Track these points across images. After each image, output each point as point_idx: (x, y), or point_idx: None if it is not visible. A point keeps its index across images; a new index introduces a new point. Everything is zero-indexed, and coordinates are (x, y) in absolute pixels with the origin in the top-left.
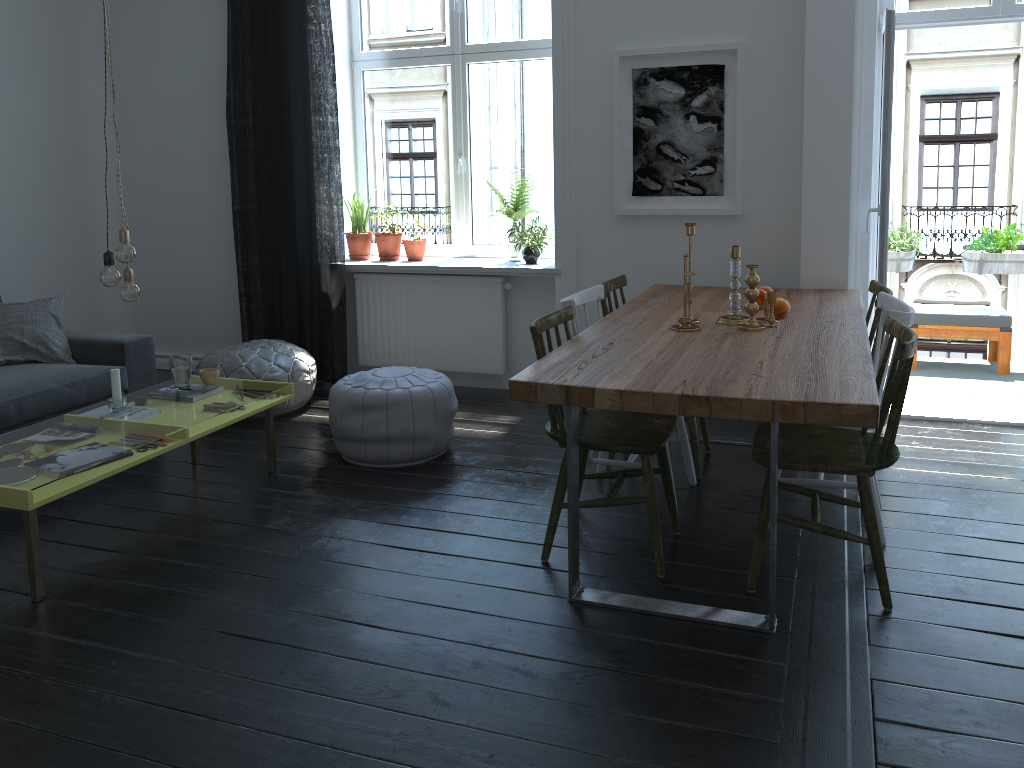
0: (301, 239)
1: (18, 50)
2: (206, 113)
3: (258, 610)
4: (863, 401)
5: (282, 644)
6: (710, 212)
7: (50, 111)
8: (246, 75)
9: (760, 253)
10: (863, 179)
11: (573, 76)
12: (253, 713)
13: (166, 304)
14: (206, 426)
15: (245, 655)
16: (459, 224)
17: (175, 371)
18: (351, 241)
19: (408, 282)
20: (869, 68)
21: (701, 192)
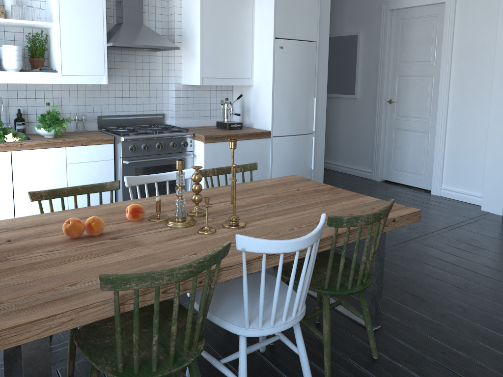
0: None
1: None
2: None
3: None
4: (295, 175)
5: None
6: None
7: None
8: None
9: None
10: None
11: None
12: None
13: None
14: None
15: None
16: None
17: None
18: None
19: None
20: None
21: None
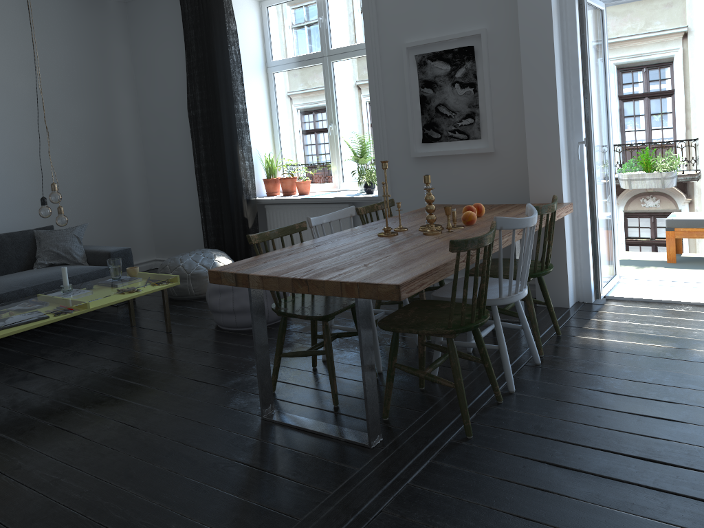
0: (230, 184)
1: (70, 80)
2: (181, 108)
3: (83, 413)
4: (394, 282)
5: (77, 434)
6: (472, 151)
7: (92, 115)
8: (195, 83)
9: (509, 179)
10: (575, 120)
11: (379, 64)
12: (25, 472)
13: (168, 228)
14: (107, 301)
15: (52, 439)
16: (334, 169)
17: (110, 268)
18: (265, 184)
19: (295, 209)
20: (573, 37)
21: (466, 137)
